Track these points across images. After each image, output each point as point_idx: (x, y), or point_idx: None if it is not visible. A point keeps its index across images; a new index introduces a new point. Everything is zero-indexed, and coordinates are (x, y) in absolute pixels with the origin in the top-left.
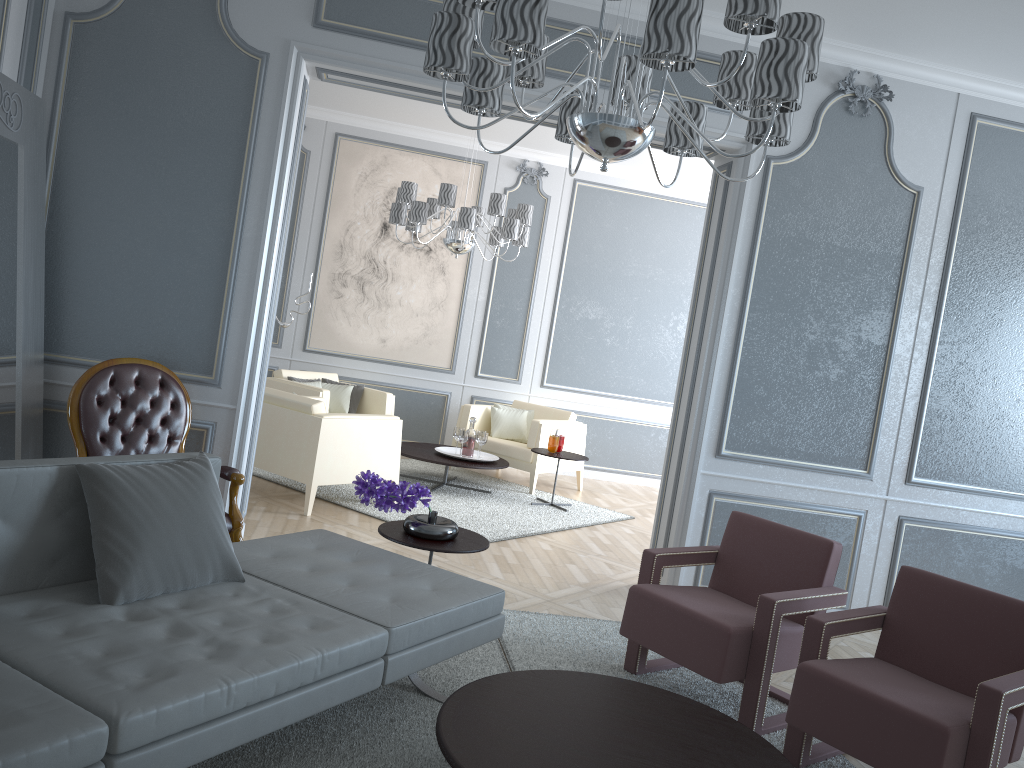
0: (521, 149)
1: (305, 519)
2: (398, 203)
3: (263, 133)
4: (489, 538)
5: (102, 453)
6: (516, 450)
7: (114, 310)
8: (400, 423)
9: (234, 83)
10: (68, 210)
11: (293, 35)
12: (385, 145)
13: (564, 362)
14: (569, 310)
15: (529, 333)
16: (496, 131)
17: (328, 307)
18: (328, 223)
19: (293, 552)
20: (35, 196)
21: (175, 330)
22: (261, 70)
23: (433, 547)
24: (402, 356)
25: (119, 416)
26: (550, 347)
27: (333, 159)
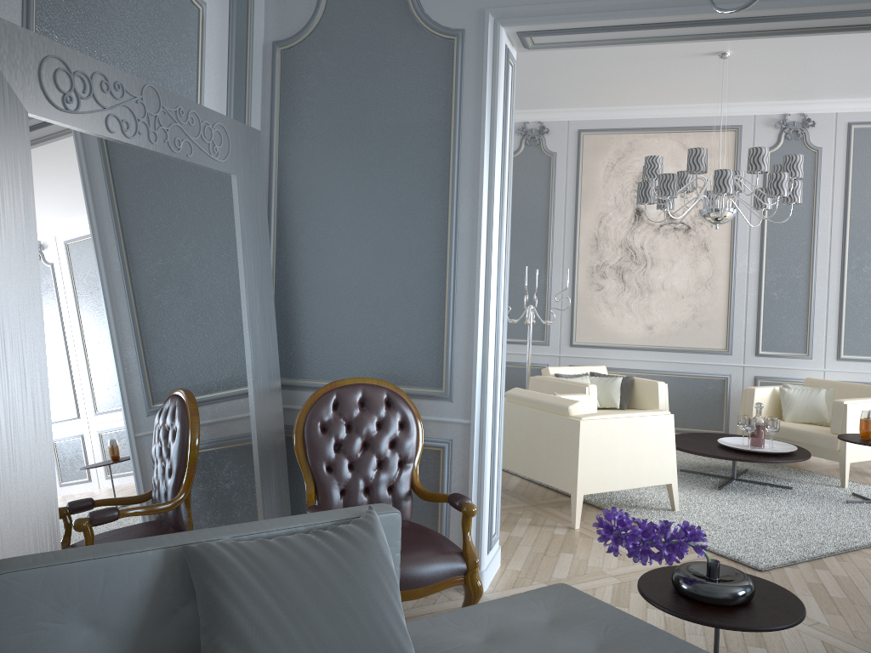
0: (779, 103)
1: (572, 534)
2: (644, 181)
3: (467, 116)
4: (798, 556)
5: (329, 484)
6: (817, 436)
7: (342, 329)
8: (671, 418)
9: (432, 70)
10: (292, 234)
11: (487, 2)
12: (628, 131)
13: (863, 329)
14: (862, 270)
15: (814, 301)
16: (747, 89)
17: (590, 300)
18: (580, 218)
19: (515, 631)
20: (255, 224)
21: (401, 343)
22: (457, 49)
23: (717, 621)
24: (671, 341)
25: (344, 442)
26: (843, 314)
27: (578, 155)
